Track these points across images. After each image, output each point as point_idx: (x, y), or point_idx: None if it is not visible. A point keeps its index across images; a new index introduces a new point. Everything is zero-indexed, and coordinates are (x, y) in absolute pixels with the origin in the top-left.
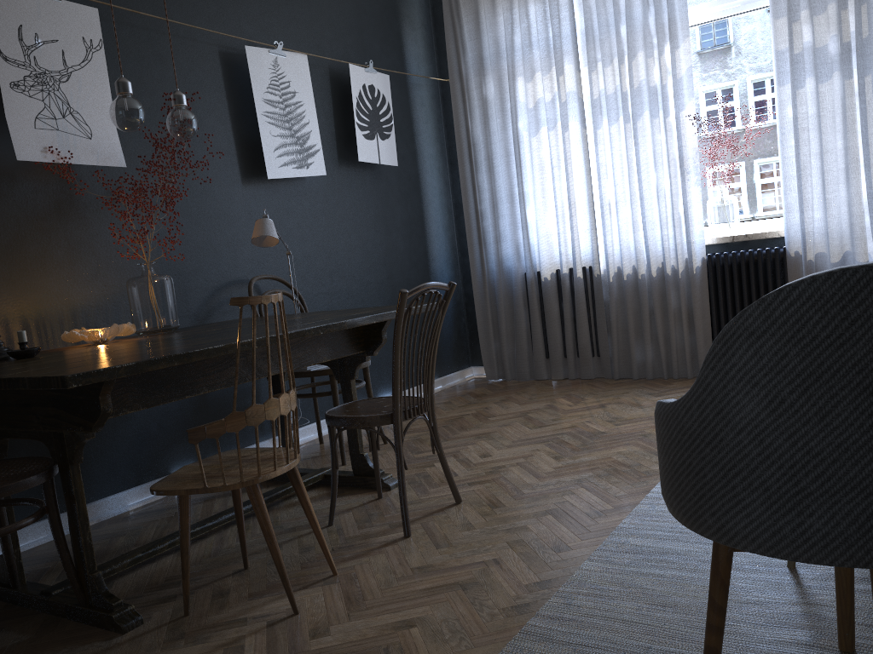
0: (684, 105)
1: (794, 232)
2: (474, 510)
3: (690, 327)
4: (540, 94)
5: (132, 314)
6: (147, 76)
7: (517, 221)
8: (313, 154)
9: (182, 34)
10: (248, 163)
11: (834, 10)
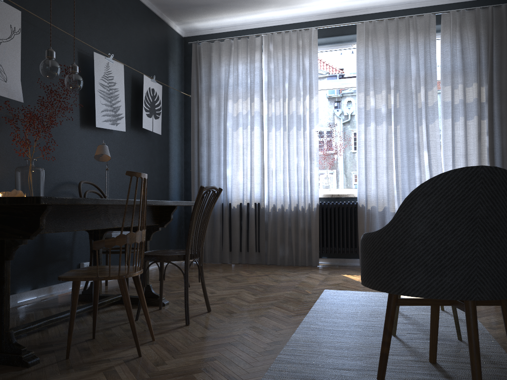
0: (313, 126)
1: (362, 194)
2: (220, 314)
3: (308, 239)
4: (240, 110)
5: (17, 188)
6: (39, 55)
7: (220, 175)
8: (120, 118)
9: (60, 37)
10: (85, 116)
11: (384, 93)
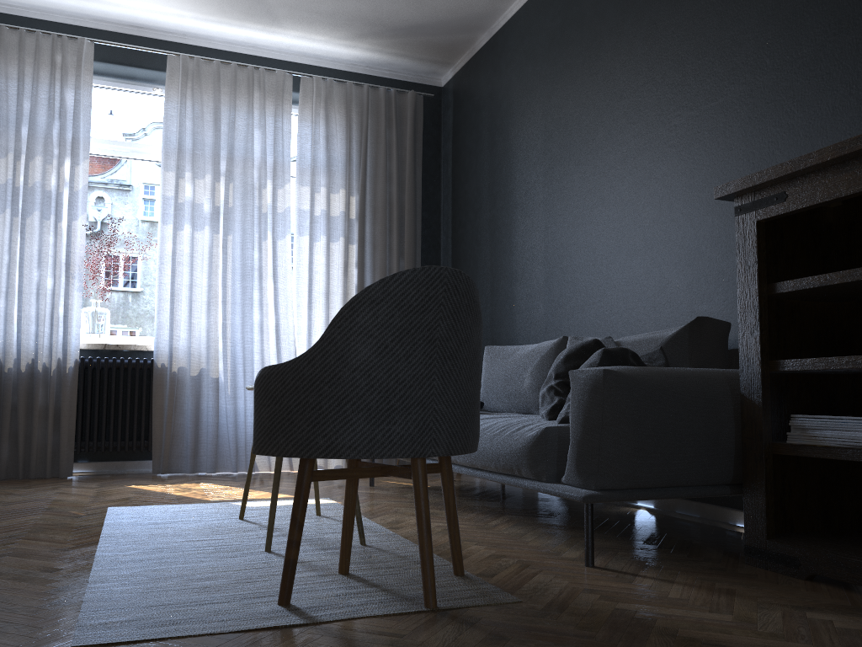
0: (77, 216)
1: (163, 346)
2: None
3: (54, 426)
4: None
5: None
6: None
7: None
8: None
9: None
10: None
11: (210, 180)
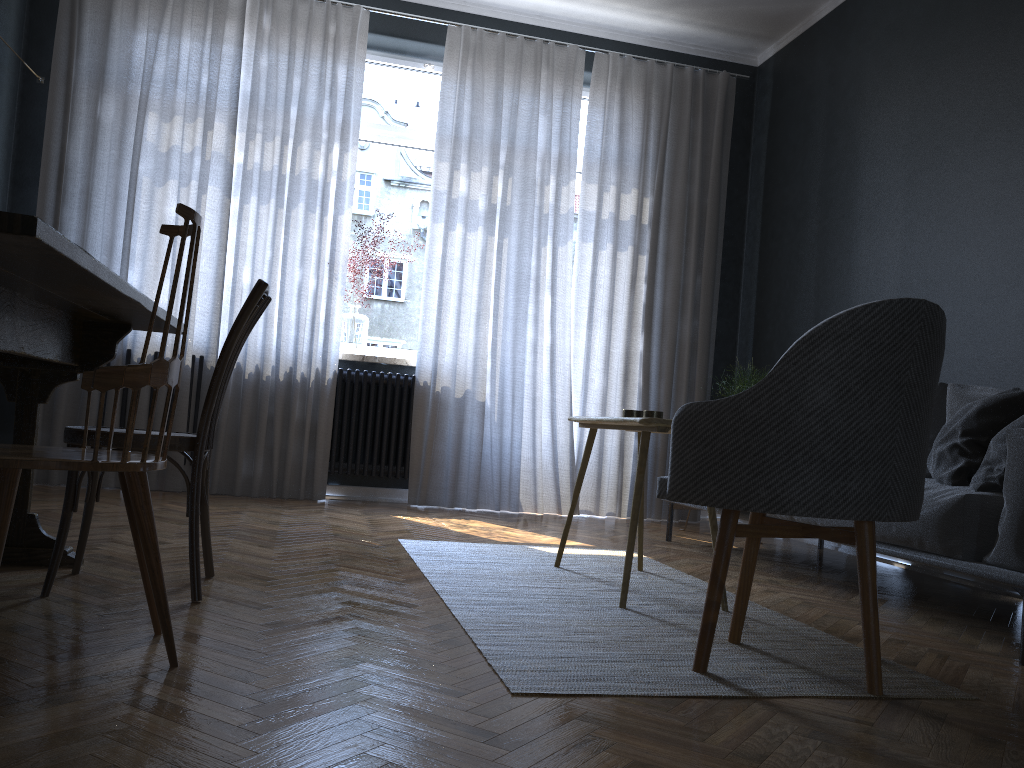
0: (344, 209)
1: (427, 362)
2: (244, 582)
3: (309, 443)
4: (175, 142)
5: None
6: None
7: None
8: None
9: None
10: None
11: (486, 173)
